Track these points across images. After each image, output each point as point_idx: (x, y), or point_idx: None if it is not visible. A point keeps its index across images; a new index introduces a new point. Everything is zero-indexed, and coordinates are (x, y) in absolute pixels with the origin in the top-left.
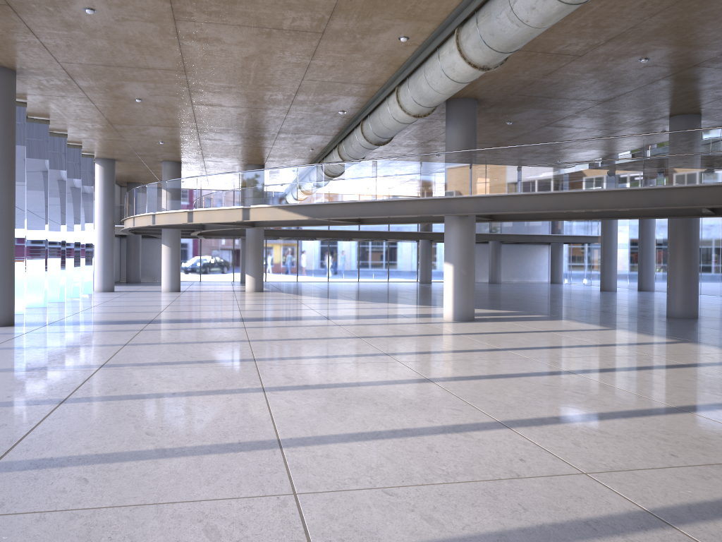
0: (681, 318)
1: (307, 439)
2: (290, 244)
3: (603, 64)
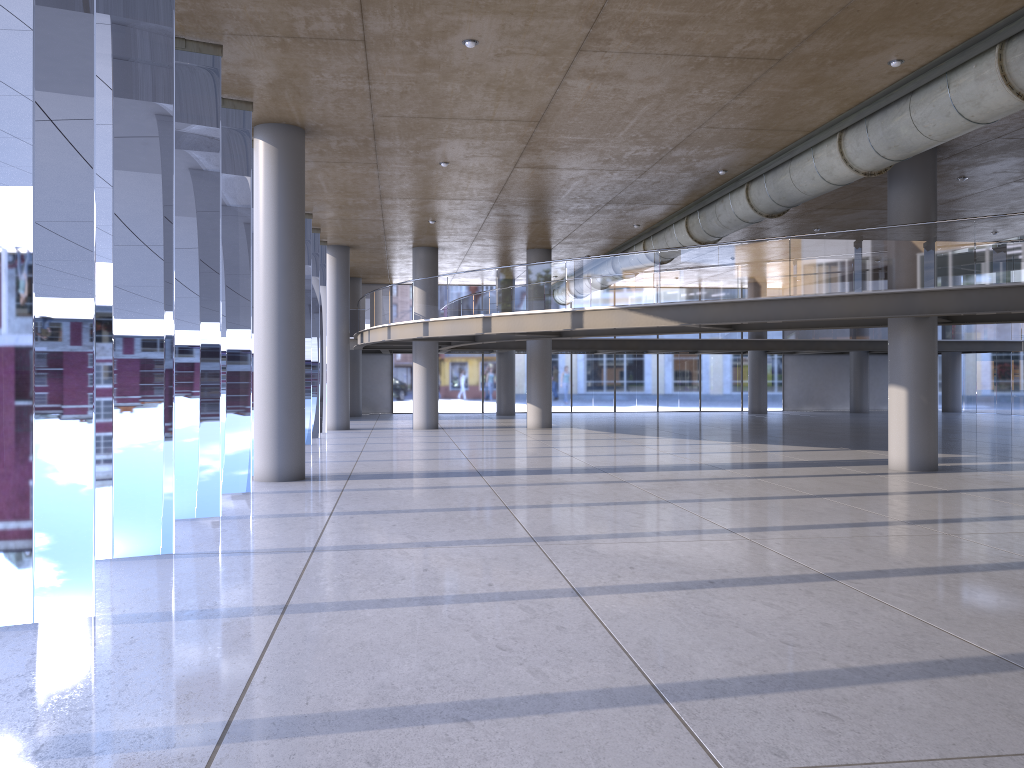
0: None
1: None
2: None
3: None
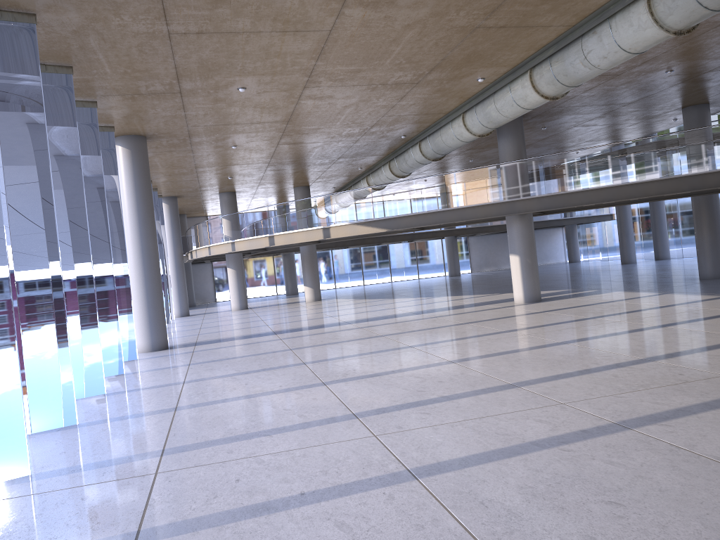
0: (713, 279)
1: (528, 381)
2: None
3: (635, 78)
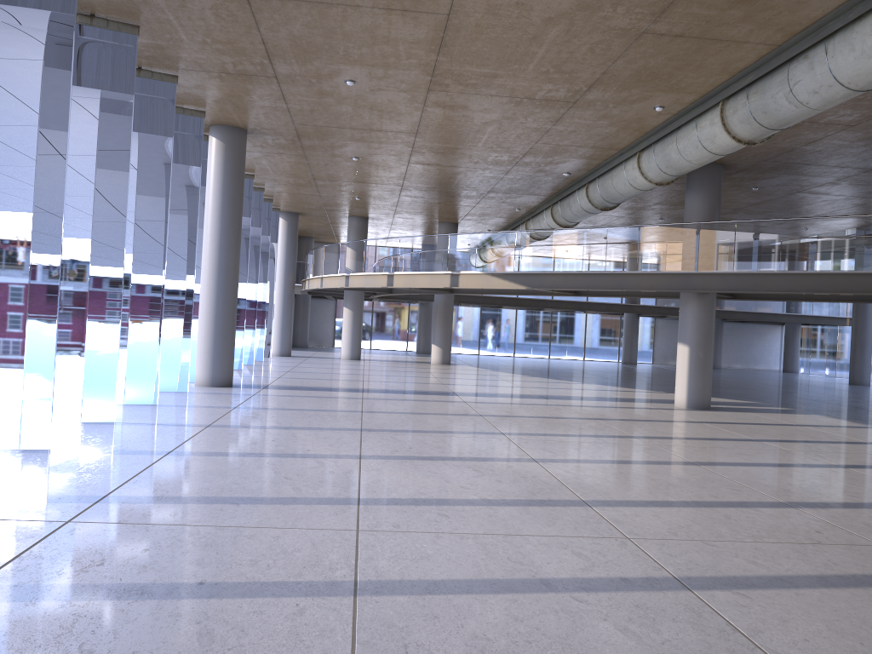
0: None
1: (608, 502)
2: (463, 310)
3: None
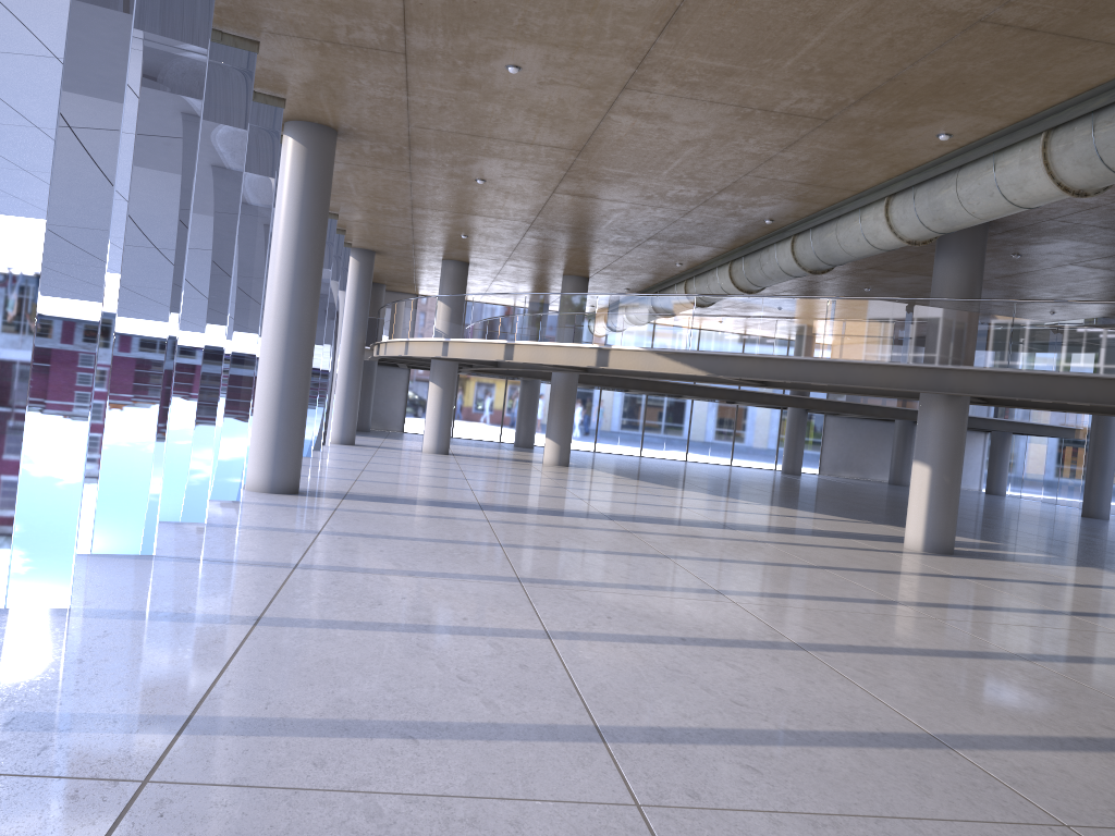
0: None
1: (969, 738)
2: None
3: None
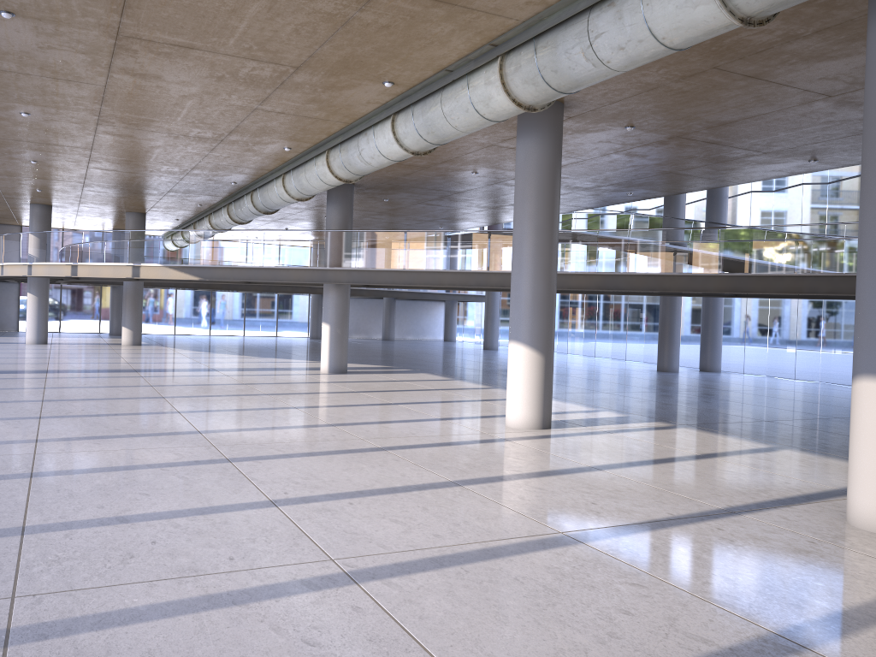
0: None
1: (215, 430)
2: (163, 290)
3: (446, 173)
